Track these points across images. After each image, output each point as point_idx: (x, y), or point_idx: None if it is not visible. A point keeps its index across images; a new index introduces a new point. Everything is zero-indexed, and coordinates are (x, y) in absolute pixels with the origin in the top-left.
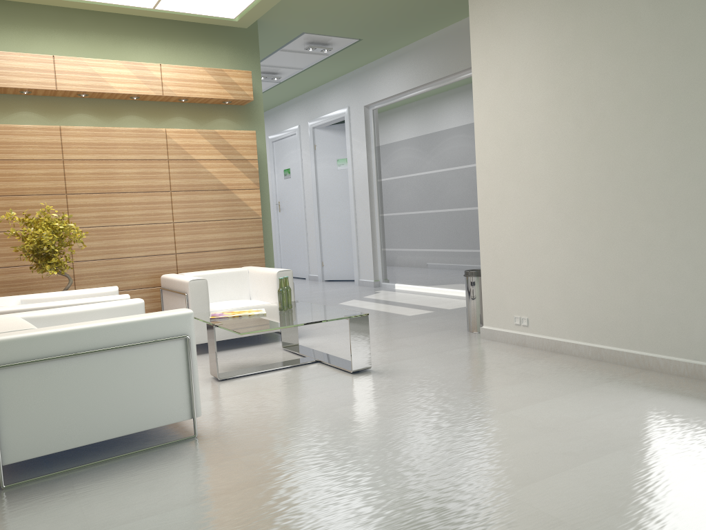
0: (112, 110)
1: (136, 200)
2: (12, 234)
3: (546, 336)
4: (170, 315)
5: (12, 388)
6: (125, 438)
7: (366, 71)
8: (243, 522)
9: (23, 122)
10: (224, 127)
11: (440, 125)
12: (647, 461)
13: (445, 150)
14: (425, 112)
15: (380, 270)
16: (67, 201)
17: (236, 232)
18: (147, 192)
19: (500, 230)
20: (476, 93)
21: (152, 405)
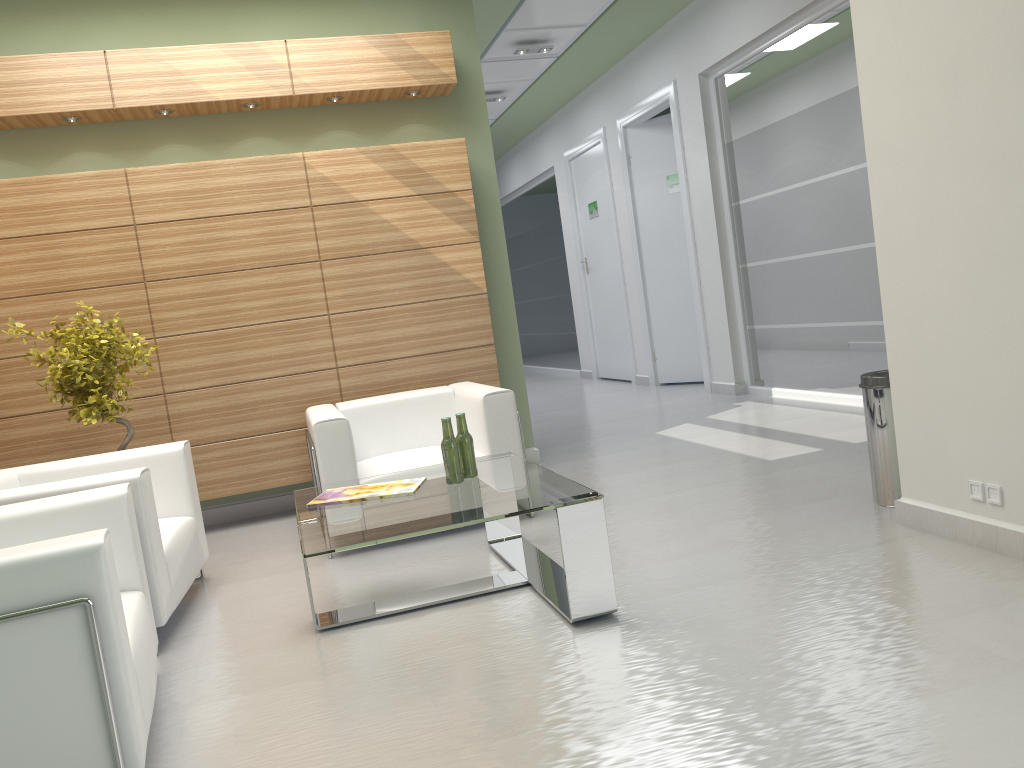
0: (222, 132)
1: (262, 281)
2: (37, 358)
3: None
4: (45, 553)
5: None
6: None
7: (697, 10)
8: None
9: (81, 170)
10: (416, 138)
11: (833, 85)
12: None
13: (845, 132)
14: (804, 66)
15: (746, 365)
16: (147, 294)
17: (442, 323)
18: (279, 267)
19: (925, 286)
20: None
21: (12, 758)
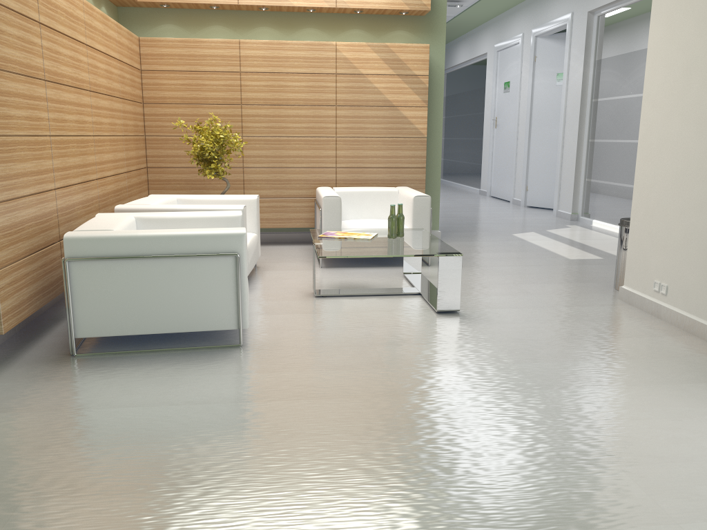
0: (292, 22)
1: (303, 113)
2: (186, 139)
3: (682, 311)
4: (223, 232)
5: (83, 277)
6: (192, 334)
7: None
8: (190, 433)
9: (214, 35)
10: (401, 39)
11: None
12: (634, 488)
13: None
14: None
15: (581, 203)
16: (241, 111)
17: (398, 151)
18: (313, 106)
19: (655, 177)
20: (655, 2)
21: (201, 311)
